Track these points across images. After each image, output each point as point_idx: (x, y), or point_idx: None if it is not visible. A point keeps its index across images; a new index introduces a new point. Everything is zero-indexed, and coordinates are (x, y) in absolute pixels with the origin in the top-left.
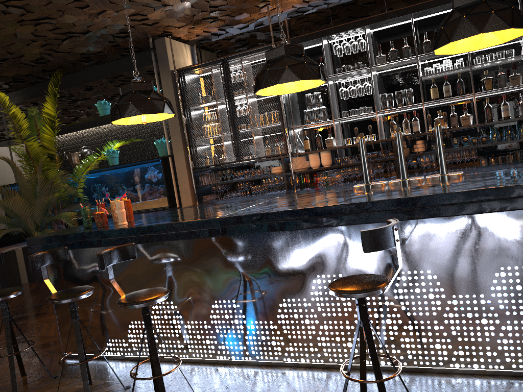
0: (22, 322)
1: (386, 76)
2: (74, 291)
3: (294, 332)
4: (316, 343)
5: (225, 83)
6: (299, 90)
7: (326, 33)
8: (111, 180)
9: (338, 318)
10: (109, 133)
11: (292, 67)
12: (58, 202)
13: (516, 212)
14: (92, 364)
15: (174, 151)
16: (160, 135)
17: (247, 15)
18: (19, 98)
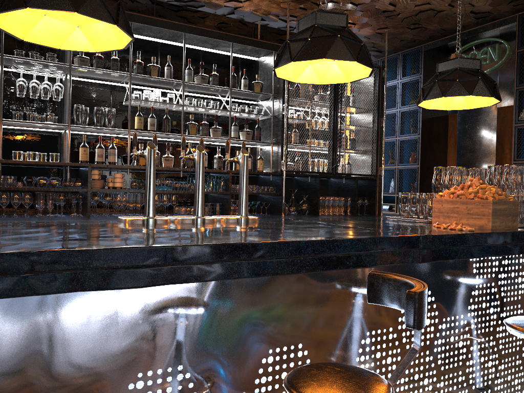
0: None
1: (78, 85)
2: None
3: None
4: None
5: None
6: (56, 45)
7: None
8: None
9: None
10: None
11: None
12: None
13: (386, 267)
14: None
15: None
16: None
17: None
18: None
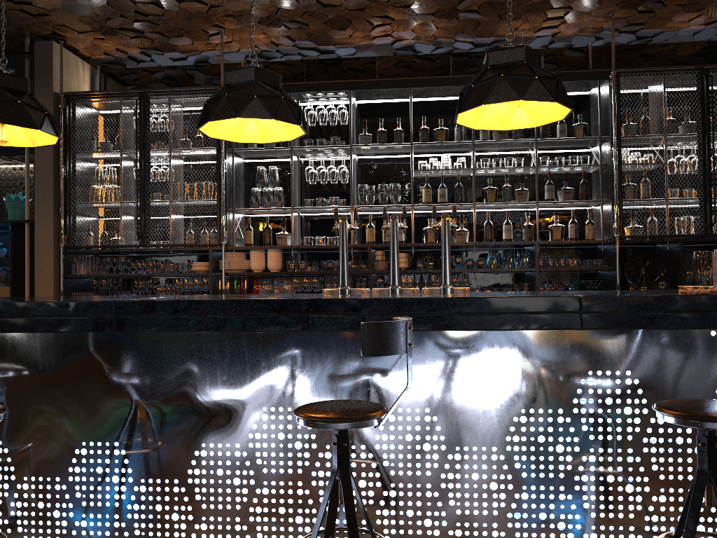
0: None
1: (369, 164)
2: None
3: (214, 498)
4: (246, 517)
5: (140, 128)
6: (262, 140)
7: (298, 89)
8: None
9: (287, 477)
10: None
11: (263, 99)
12: None
13: (547, 335)
14: None
15: (37, 216)
16: None
17: (189, 41)
18: None
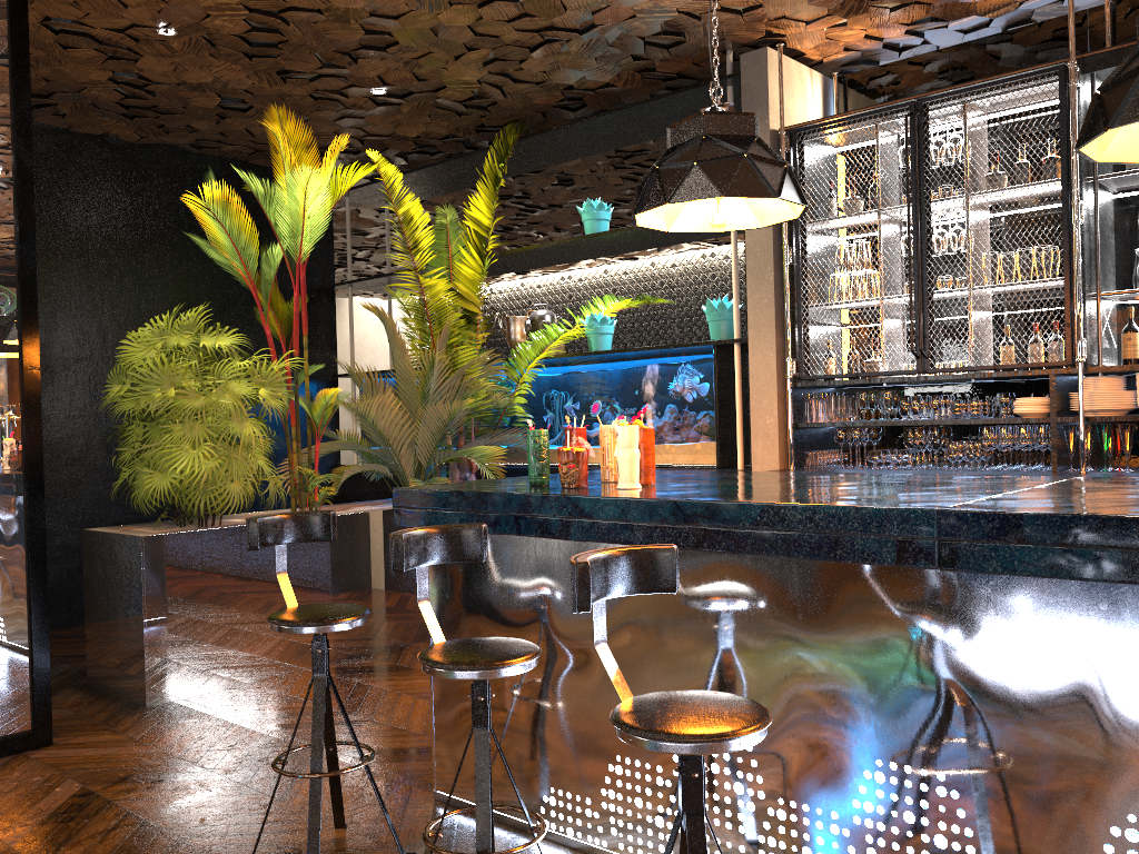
0: (358, 681)
1: None
2: (489, 651)
3: None
4: None
5: (912, 166)
6: None
7: None
8: (588, 386)
9: None
10: (588, 293)
11: None
12: (469, 421)
13: None
14: (501, 841)
15: (751, 331)
16: (698, 305)
17: None
18: (422, 190)
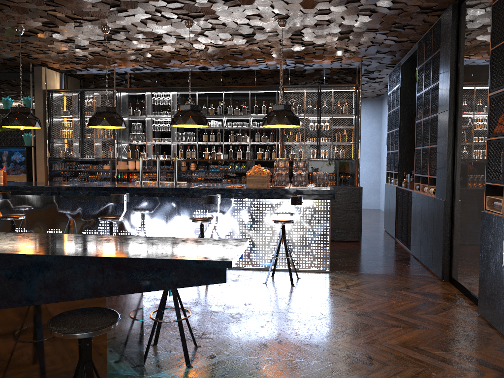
0: None
1: None
2: None
3: None
4: None
5: (80, 106)
6: (114, 127)
7: (148, 90)
8: None
9: None
10: None
11: (107, 119)
12: None
13: (184, 199)
14: None
15: (37, 144)
16: None
17: (102, 65)
18: None
